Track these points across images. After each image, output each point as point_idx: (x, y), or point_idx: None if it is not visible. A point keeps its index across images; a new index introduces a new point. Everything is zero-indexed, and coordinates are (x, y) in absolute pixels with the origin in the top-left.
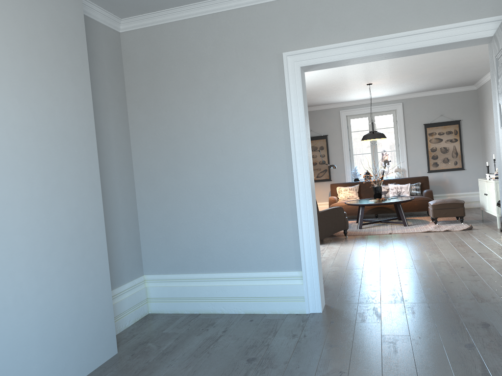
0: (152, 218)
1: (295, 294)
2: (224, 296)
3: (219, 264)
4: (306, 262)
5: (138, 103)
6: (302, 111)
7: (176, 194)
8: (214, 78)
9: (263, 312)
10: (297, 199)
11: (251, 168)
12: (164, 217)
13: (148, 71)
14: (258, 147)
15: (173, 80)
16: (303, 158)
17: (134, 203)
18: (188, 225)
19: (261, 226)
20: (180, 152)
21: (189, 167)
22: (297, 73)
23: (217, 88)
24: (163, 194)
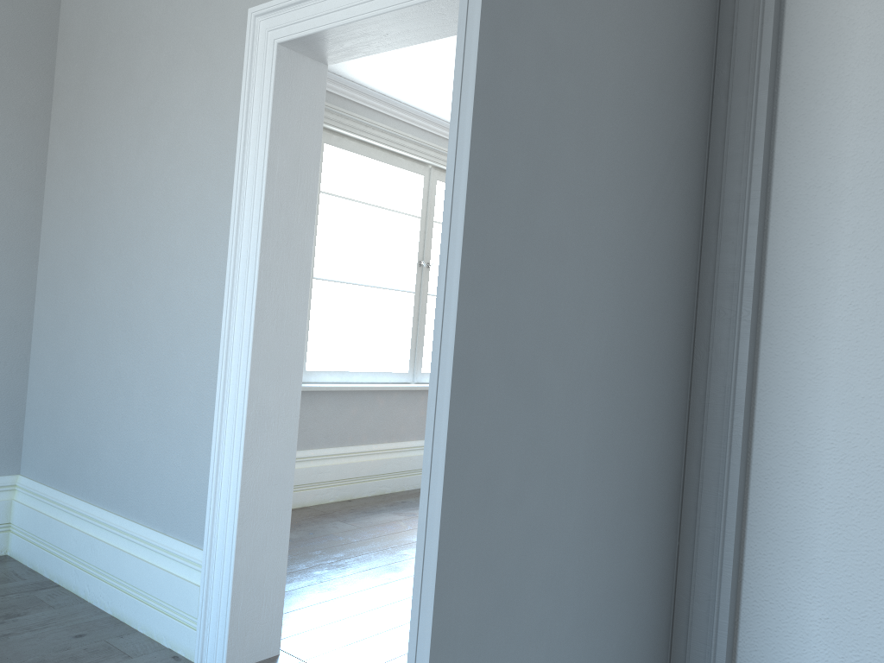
0: (44, 362)
1: (184, 607)
2: (92, 562)
3: (105, 489)
4: (215, 533)
5: (62, 124)
6: (264, 154)
7: (76, 320)
8: (156, 73)
9: (135, 625)
10: (220, 371)
11: (175, 283)
12: (57, 364)
13: (82, 59)
14: (191, 235)
15: (106, 77)
16: (249, 273)
17: (24, 326)
18: (80, 390)
19: (169, 423)
20: (93, 231)
21: (99, 266)
22: (270, 60)
23: (156, 97)
24: (62, 316)
